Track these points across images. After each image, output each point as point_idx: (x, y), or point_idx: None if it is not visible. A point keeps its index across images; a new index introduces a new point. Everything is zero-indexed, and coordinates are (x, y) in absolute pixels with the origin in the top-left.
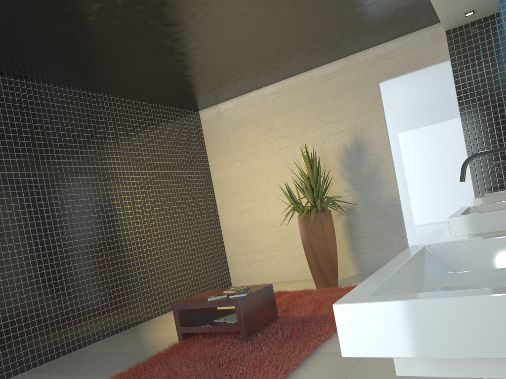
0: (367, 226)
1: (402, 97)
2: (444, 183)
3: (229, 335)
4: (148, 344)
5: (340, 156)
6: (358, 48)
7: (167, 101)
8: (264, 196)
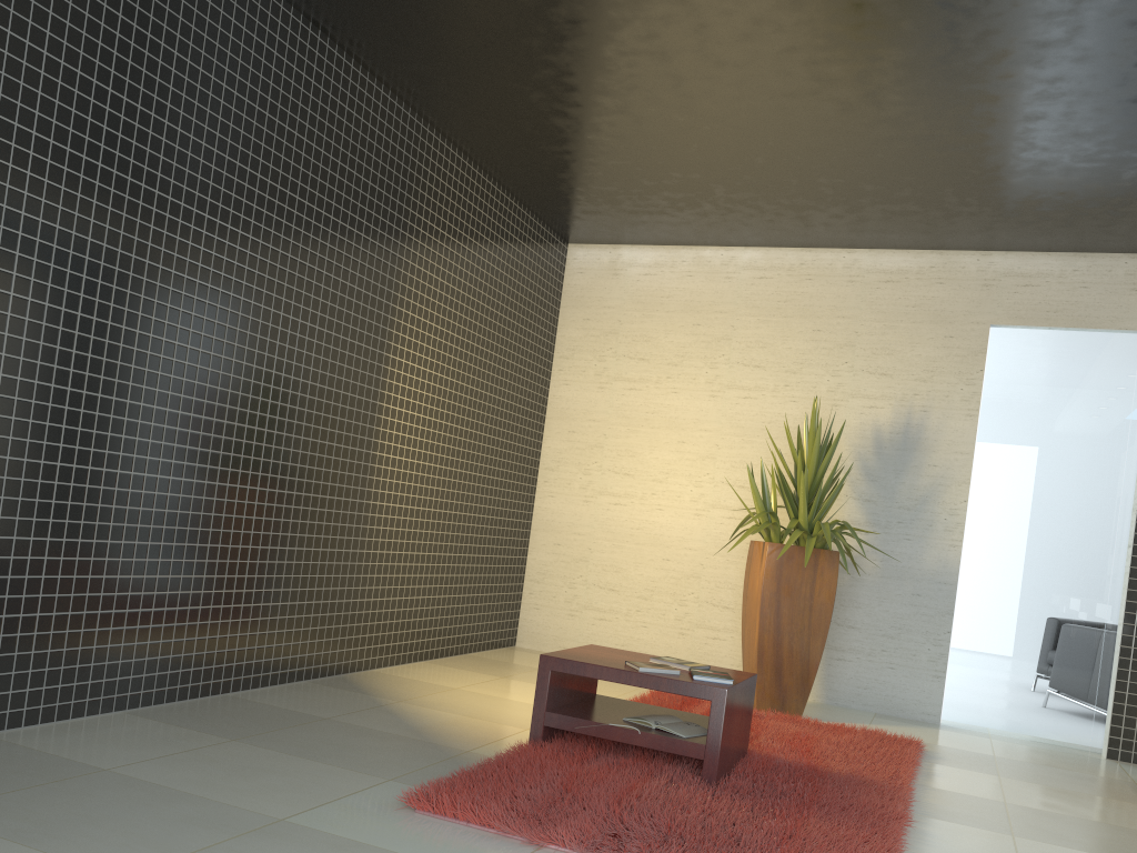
0: (872, 609)
1: (1031, 373)
2: (1063, 572)
3: (661, 762)
4: (425, 728)
5: (860, 446)
6: (978, 242)
7: (533, 200)
8: (660, 474)
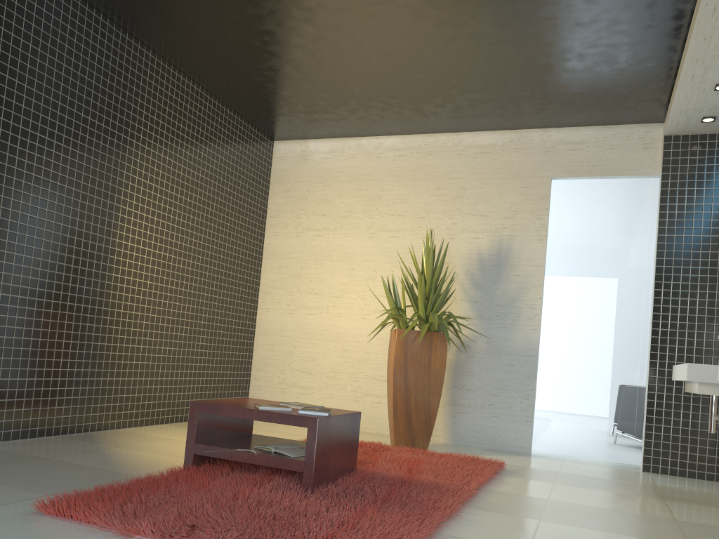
0: (482, 376)
1: (580, 209)
2: (608, 343)
3: (277, 476)
4: (119, 462)
5: (469, 265)
6: (539, 121)
7: (238, 106)
8: (338, 292)
